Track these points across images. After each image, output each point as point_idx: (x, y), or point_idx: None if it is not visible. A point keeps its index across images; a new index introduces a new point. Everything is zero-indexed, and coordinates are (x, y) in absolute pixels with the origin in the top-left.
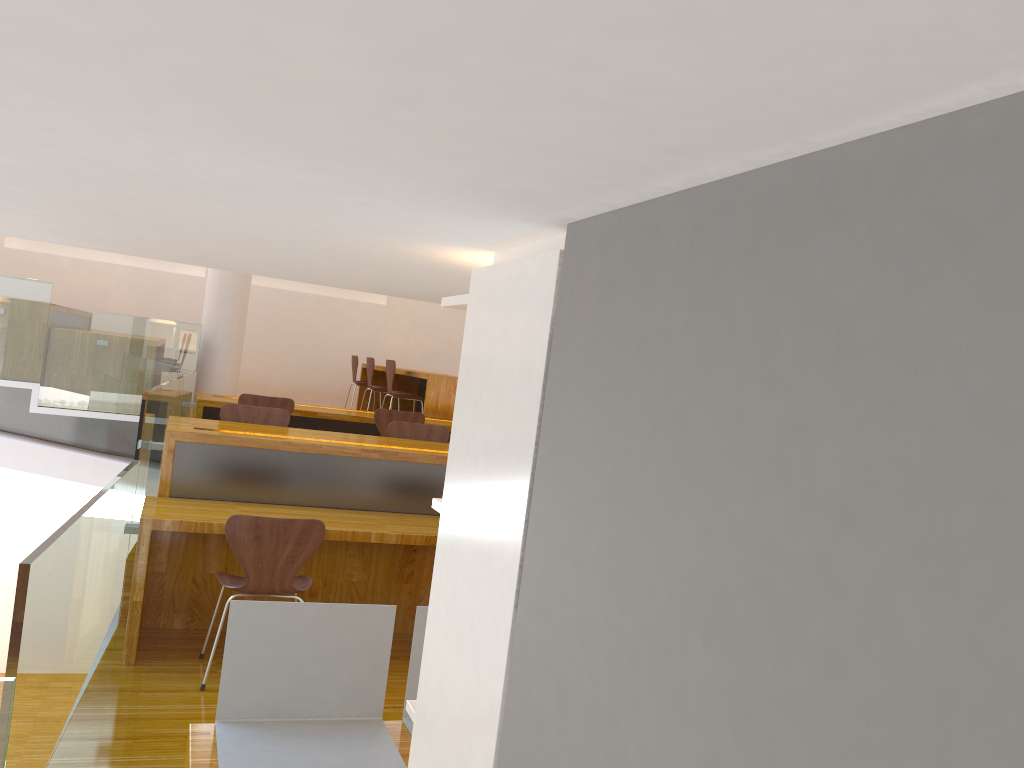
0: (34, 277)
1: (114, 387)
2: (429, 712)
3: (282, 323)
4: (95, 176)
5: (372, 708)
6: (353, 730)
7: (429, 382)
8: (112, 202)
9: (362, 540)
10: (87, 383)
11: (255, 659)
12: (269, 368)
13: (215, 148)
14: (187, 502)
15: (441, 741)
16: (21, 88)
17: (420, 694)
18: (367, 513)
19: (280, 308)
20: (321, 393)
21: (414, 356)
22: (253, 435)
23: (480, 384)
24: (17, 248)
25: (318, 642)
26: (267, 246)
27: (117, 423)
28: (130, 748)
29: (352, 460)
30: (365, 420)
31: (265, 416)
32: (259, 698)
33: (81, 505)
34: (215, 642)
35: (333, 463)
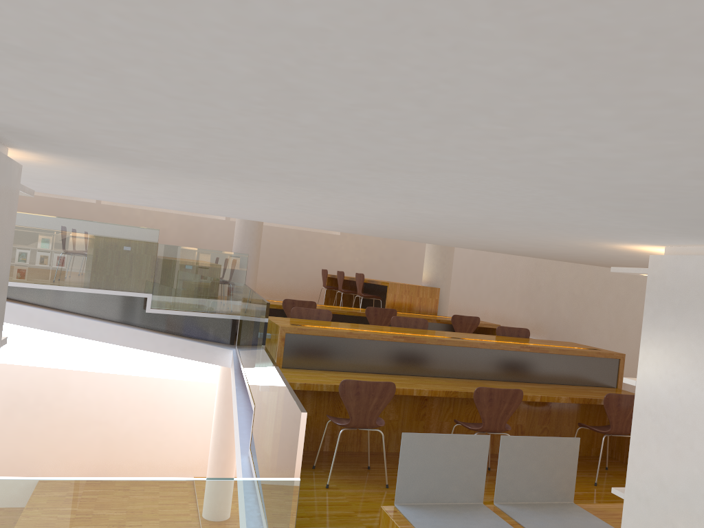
0: (119, 222)
1: (196, 295)
2: (644, 493)
3: (274, 248)
4: (502, 220)
5: (477, 497)
6: (472, 510)
7: (389, 288)
8: (460, 224)
9: (408, 394)
10: (180, 293)
11: (415, 467)
12: (266, 278)
13: (642, 221)
14: (295, 371)
15: (664, 507)
16: (610, 208)
17: (630, 483)
18: (398, 376)
19: (272, 239)
20: (299, 294)
21: (358, 268)
22: (327, 328)
23: (674, 318)
24: (108, 204)
25: (448, 457)
26: (490, 236)
27: (195, 318)
28: (310, 522)
29: (387, 343)
30: (357, 314)
31: (317, 314)
32: (417, 491)
33: (148, 370)
34: (333, 458)
35: (376, 345)
